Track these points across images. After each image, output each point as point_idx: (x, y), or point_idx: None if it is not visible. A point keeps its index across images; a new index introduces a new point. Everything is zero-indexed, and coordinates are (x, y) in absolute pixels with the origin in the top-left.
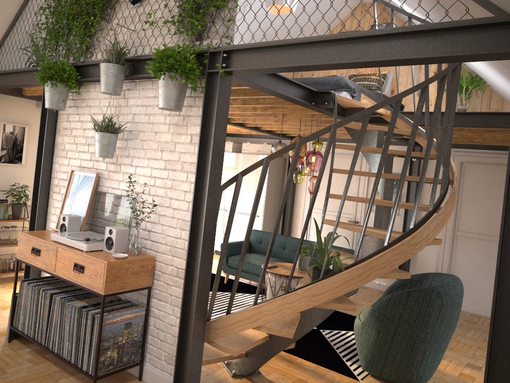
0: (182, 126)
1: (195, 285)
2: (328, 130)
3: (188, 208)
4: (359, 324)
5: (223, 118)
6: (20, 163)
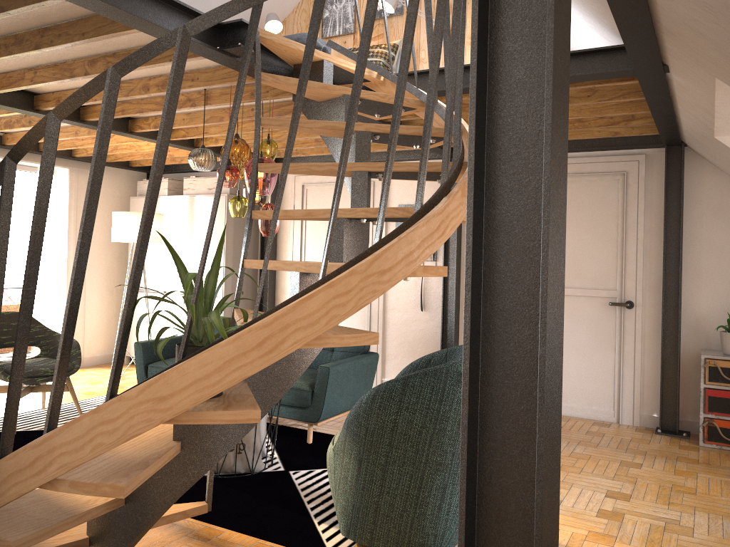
0: None
1: None
2: (174, 41)
3: None
4: (331, 452)
5: None
6: None
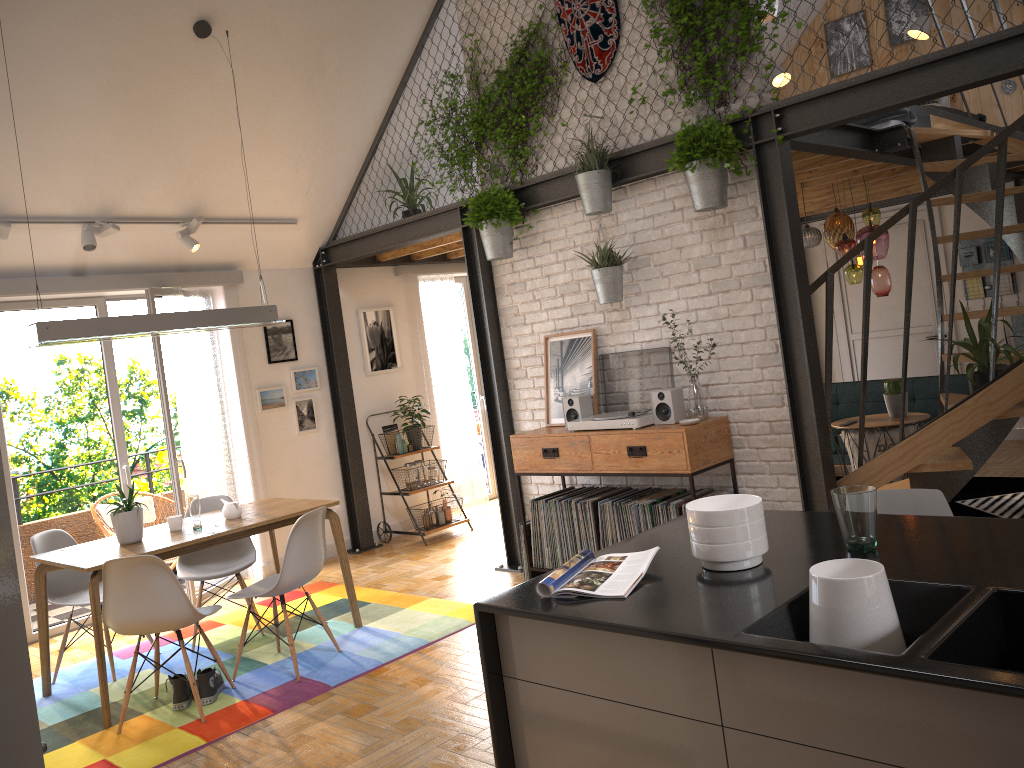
0: (723, 228)
1: (810, 434)
2: (952, 176)
3: (764, 337)
4: None
5: (793, 200)
6: (395, 366)
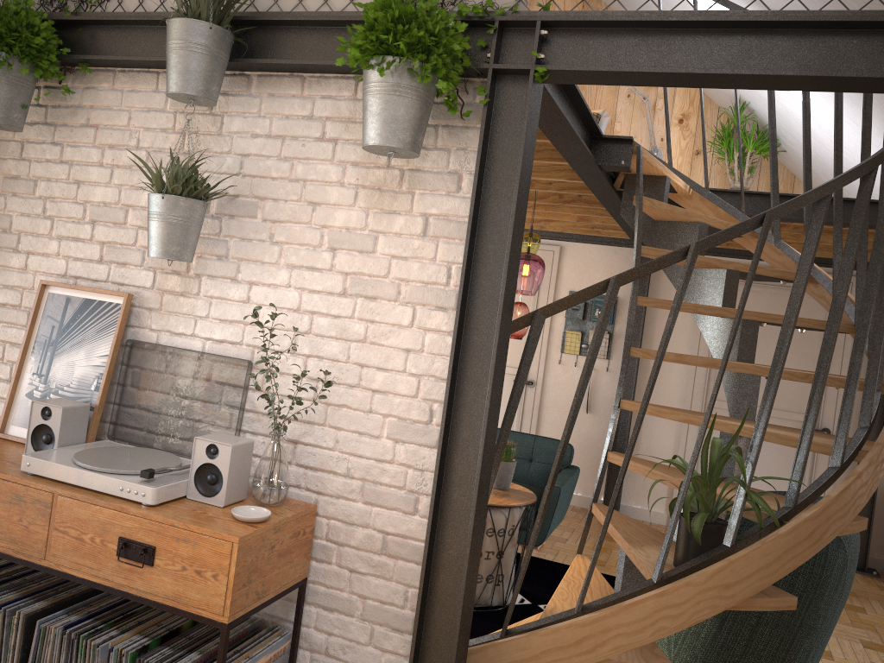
0: (396, 193)
1: (449, 576)
2: (757, 224)
3: (415, 391)
4: None
5: (526, 182)
6: None
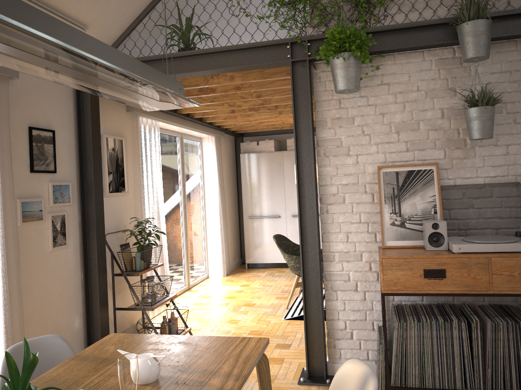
0: None
1: None
2: None
3: None
4: None
5: None
6: (124, 190)
